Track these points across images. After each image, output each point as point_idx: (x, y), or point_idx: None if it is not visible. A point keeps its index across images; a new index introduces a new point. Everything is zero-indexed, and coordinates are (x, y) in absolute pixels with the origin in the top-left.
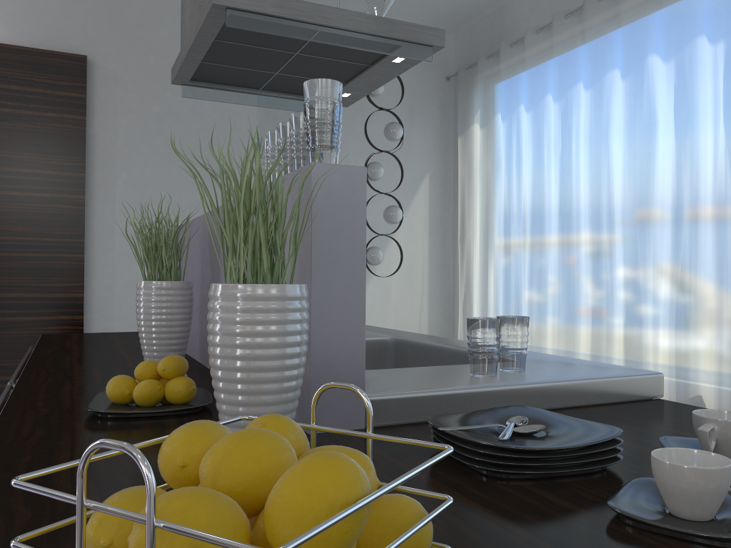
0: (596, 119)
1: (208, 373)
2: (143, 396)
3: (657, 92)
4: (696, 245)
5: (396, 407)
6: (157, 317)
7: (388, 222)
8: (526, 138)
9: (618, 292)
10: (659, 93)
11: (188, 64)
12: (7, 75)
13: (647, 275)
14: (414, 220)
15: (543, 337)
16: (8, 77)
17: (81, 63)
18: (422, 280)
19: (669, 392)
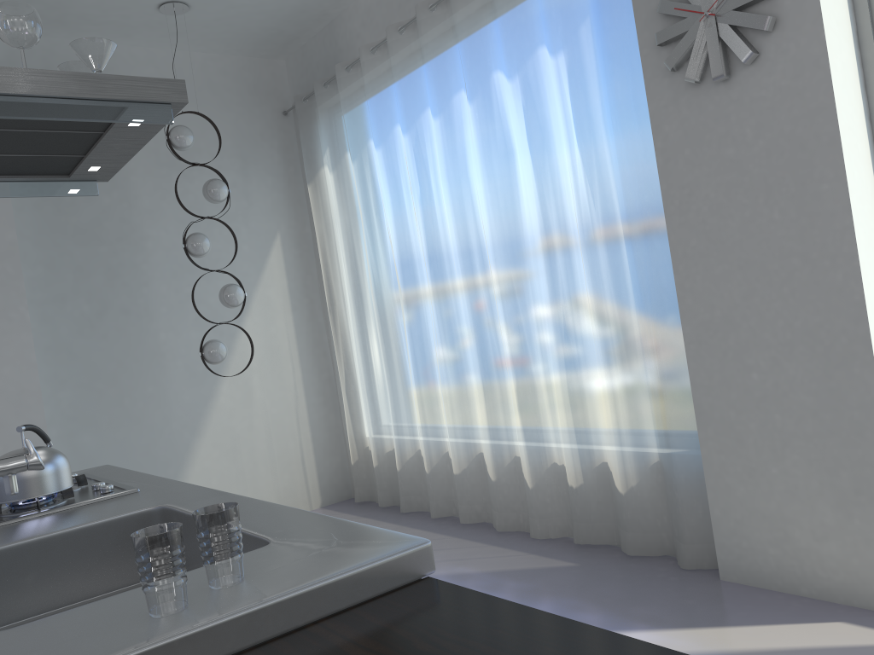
0: (451, 151)
1: None
2: None
3: (509, 115)
4: (575, 290)
5: None
6: None
7: (227, 307)
8: (381, 179)
9: (505, 353)
10: (511, 116)
11: None
12: None
13: (532, 330)
14: (270, 294)
15: (438, 417)
16: None
17: None
18: (292, 367)
19: (574, 464)
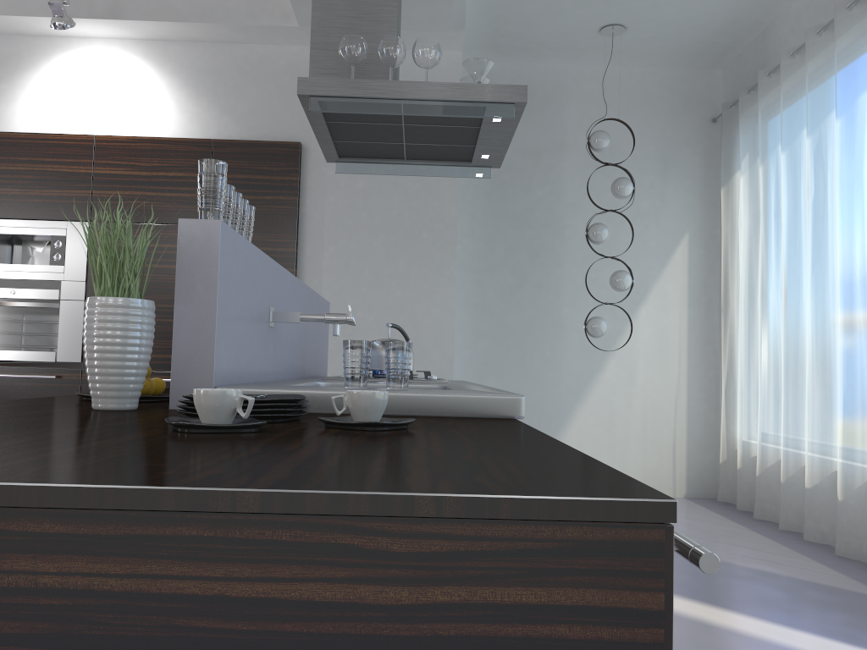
0: (847, 153)
1: None
2: None
3: None
4: None
5: None
6: None
7: (614, 290)
8: (782, 183)
9: None
10: None
11: (324, 144)
12: (235, 166)
13: None
14: (668, 288)
15: (801, 427)
16: (236, 168)
17: (294, 150)
18: (678, 359)
19: None
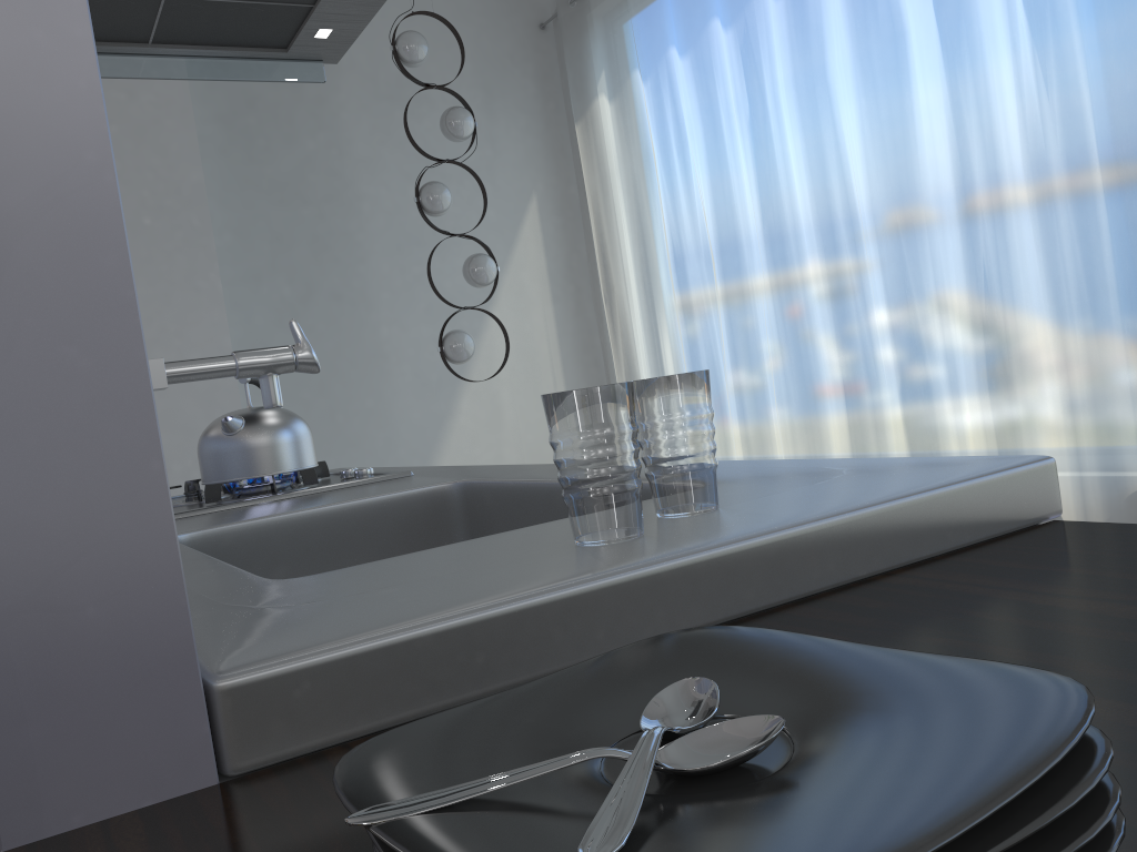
0: (801, 45)
1: None
2: None
3: None
4: (1004, 234)
5: (323, 692)
6: None
7: (474, 285)
8: (688, 102)
9: (882, 340)
10: None
11: None
12: None
13: (928, 301)
14: (523, 279)
15: (768, 440)
16: None
17: None
18: (553, 379)
19: None
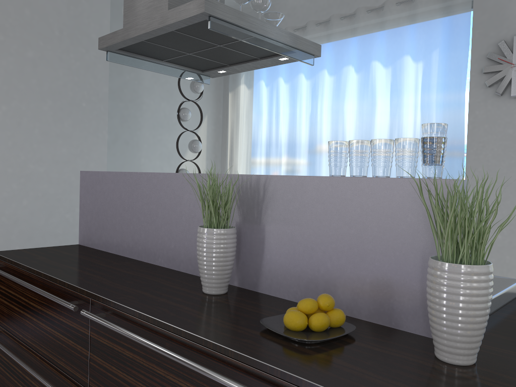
0: (336, 95)
1: (249, 291)
2: (323, 325)
3: (377, 84)
4: None
5: None
6: (223, 254)
7: (192, 152)
8: (284, 100)
9: None
10: (379, 86)
11: (130, 40)
12: None
13: None
14: None
15: None
16: None
17: None
18: None
19: None
